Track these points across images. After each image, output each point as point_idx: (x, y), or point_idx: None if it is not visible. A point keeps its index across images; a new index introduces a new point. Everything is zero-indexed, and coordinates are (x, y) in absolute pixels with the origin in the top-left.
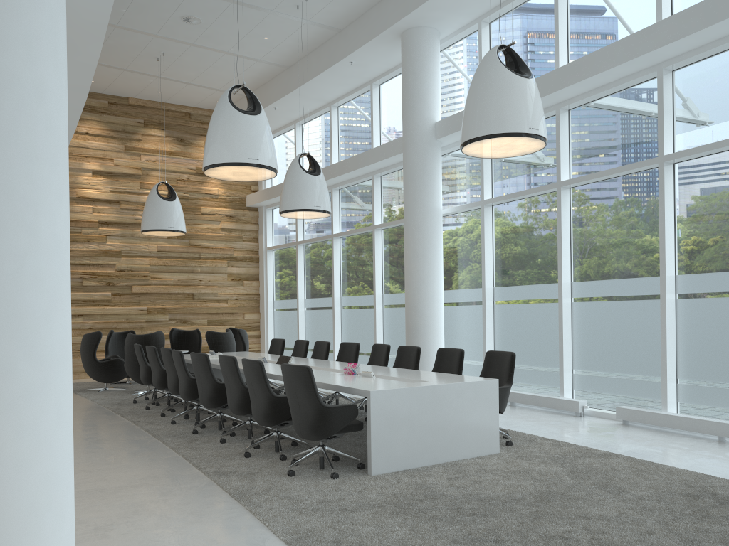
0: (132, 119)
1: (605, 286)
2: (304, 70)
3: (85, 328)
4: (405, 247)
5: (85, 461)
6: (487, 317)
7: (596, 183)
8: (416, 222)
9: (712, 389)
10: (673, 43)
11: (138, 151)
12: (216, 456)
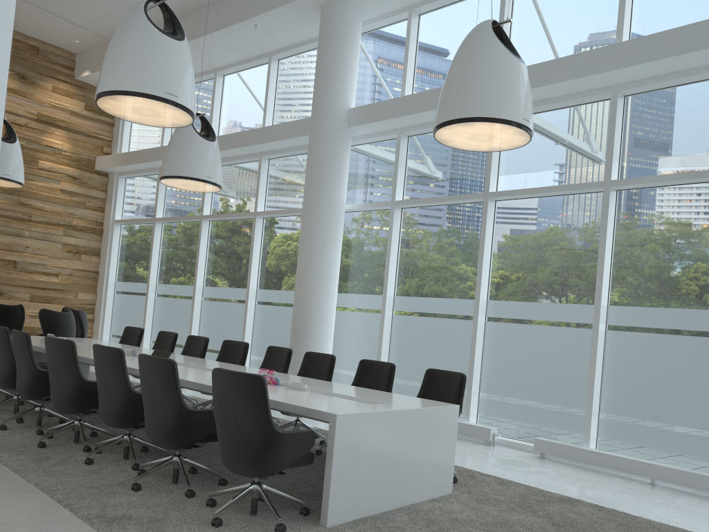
0: None
1: (526, 308)
2: (195, 24)
3: None
4: (301, 239)
5: None
6: (385, 327)
7: (526, 200)
8: (318, 214)
9: (638, 427)
10: (642, 64)
11: None
12: (87, 486)
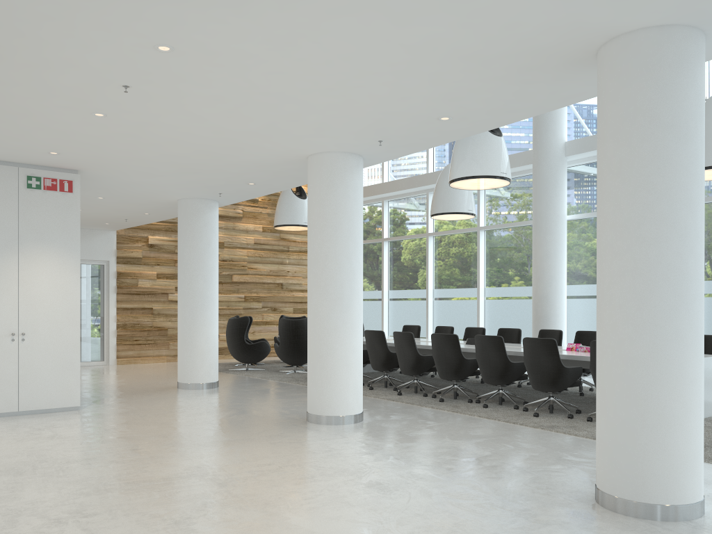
0: None
1: None
2: None
3: None
4: (535, 247)
5: (407, 420)
6: None
7: None
8: (548, 227)
9: None
10: None
11: None
12: (507, 416)
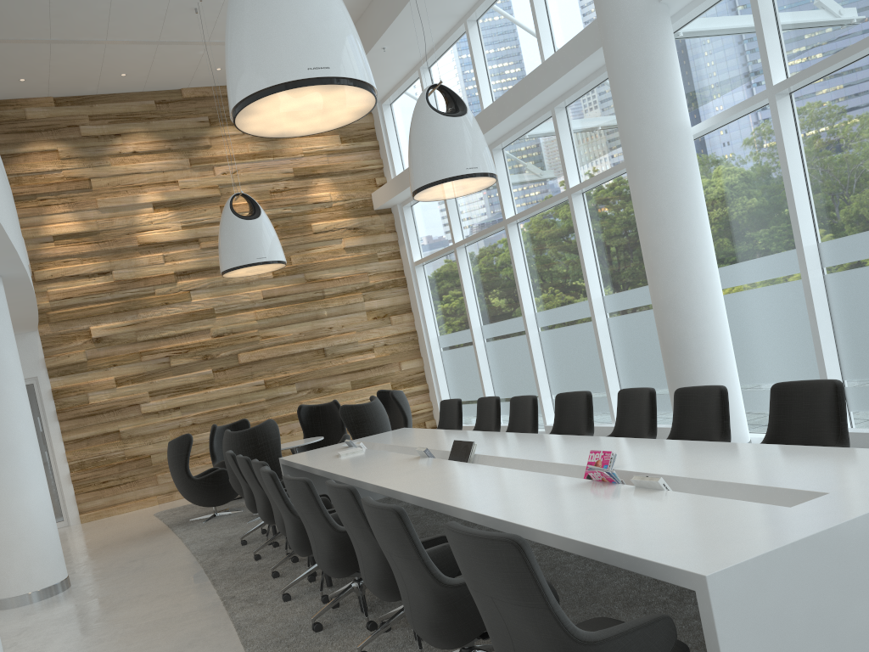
0: (191, 119)
1: None
2: None
3: (187, 425)
4: (635, 206)
5: None
6: (815, 300)
7: None
8: (648, 159)
9: None
10: None
11: (209, 163)
12: None
